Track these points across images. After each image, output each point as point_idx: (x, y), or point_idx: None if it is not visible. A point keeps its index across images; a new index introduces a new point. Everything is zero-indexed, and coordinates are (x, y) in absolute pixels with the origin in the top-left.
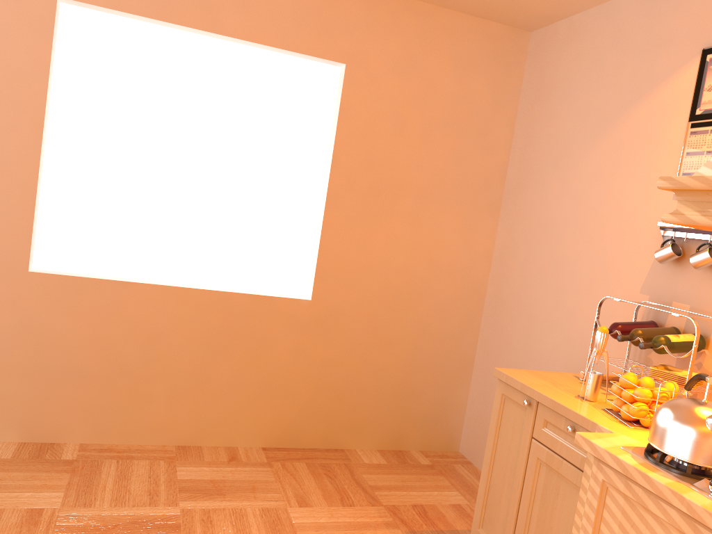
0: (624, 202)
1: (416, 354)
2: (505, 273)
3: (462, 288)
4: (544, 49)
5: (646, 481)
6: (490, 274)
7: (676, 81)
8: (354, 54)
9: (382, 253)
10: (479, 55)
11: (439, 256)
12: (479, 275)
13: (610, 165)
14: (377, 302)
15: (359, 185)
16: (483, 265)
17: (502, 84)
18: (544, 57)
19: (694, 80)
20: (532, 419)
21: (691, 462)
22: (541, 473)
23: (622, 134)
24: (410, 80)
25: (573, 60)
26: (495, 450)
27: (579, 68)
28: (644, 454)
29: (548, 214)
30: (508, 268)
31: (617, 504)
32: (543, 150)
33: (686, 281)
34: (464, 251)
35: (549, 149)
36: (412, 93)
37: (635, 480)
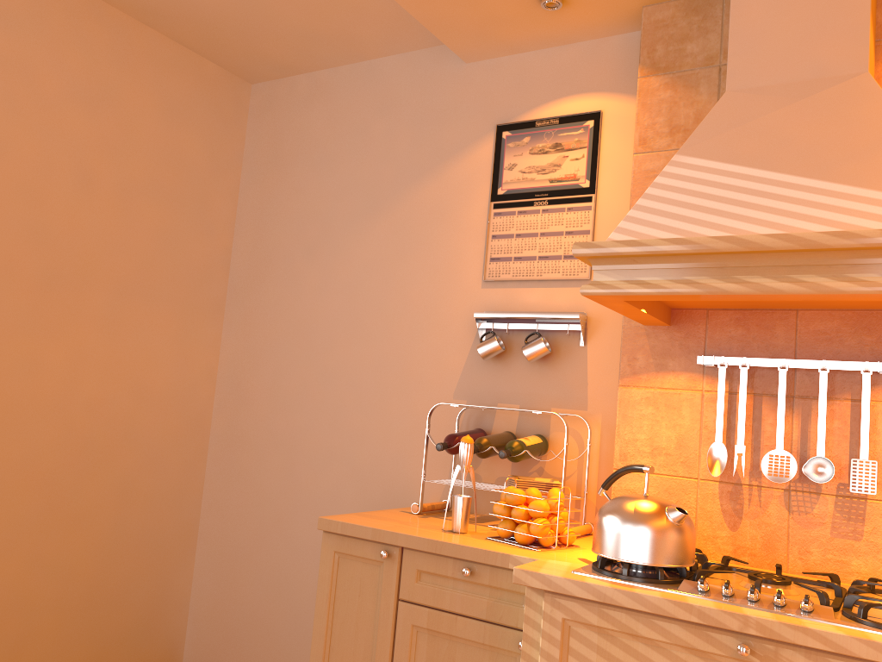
0: (419, 294)
1: (118, 533)
2: (242, 397)
3: (180, 424)
4: (275, 107)
5: (635, 600)
6: (216, 402)
7: (468, 157)
8: (13, 60)
9: (63, 378)
10: (193, 101)
11: (147, 380)
12: (201, 404)
13: (394, 251)
14: (57, 457)
15: (24, 269)
16: (206, 389)
17: (221, 144)
18: (276, 117)
19: (490, 157)
20: (395, 575)
21: (663, 565)
22: (420, 644)
23: (406, 214)
24: (101, 117)
25: (324, 124)
26: (330, 635)
27: (333, 134)
28: (599, 572)
29: (306, 314)
30: (247, 390)
31: (589, 643)
32: (289, 233)
33: (511, 378)
34: (181, 370)
35: (299, 231)
36: (105, 137)
37: (618, 603)
